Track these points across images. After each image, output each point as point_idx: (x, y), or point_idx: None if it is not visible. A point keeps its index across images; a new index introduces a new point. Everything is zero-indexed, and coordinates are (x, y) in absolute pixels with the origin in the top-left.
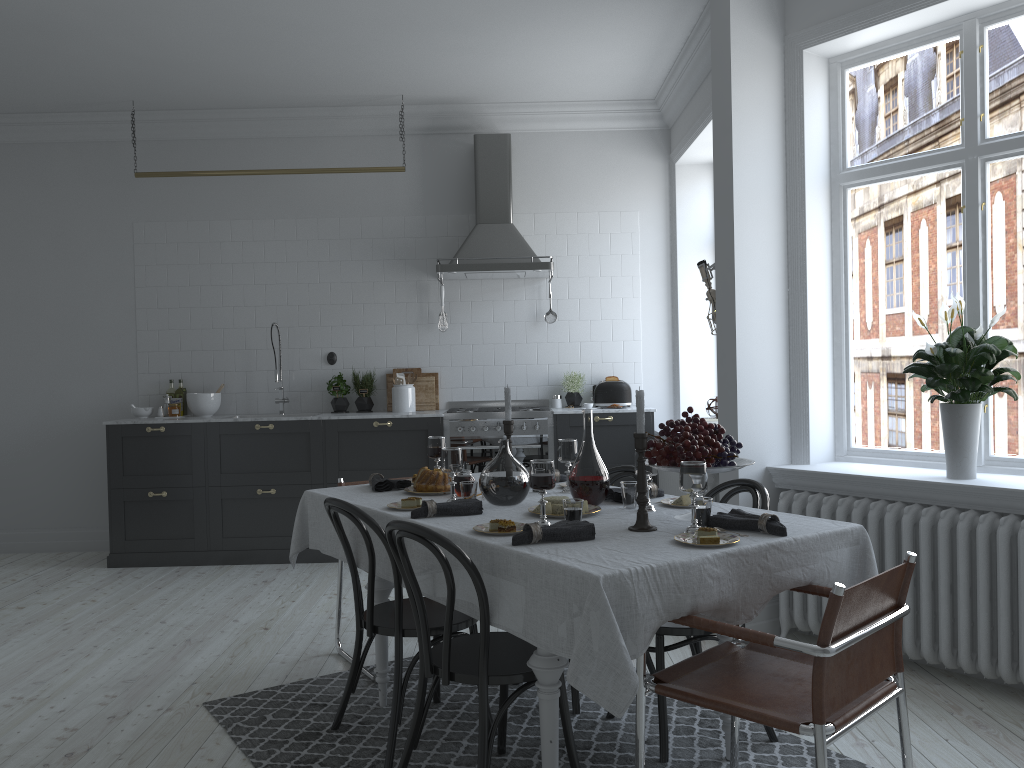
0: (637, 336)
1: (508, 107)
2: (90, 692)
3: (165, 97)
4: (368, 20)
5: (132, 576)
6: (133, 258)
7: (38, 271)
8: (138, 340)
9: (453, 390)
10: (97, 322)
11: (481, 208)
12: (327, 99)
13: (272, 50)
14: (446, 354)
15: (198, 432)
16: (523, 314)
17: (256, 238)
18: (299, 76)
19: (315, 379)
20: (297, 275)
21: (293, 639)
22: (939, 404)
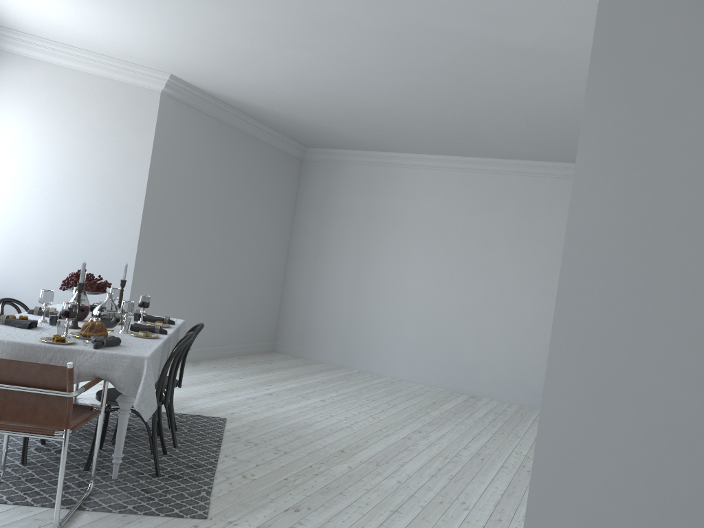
0: None
1: None
2: None
3: None
4: None
5: None
6: None
7: None
8: None
9: None
10: None
11: None
12: None
13: None
14: None
15: None
16: None
17: None
18: None
19: None
20: None
21: None
22: None
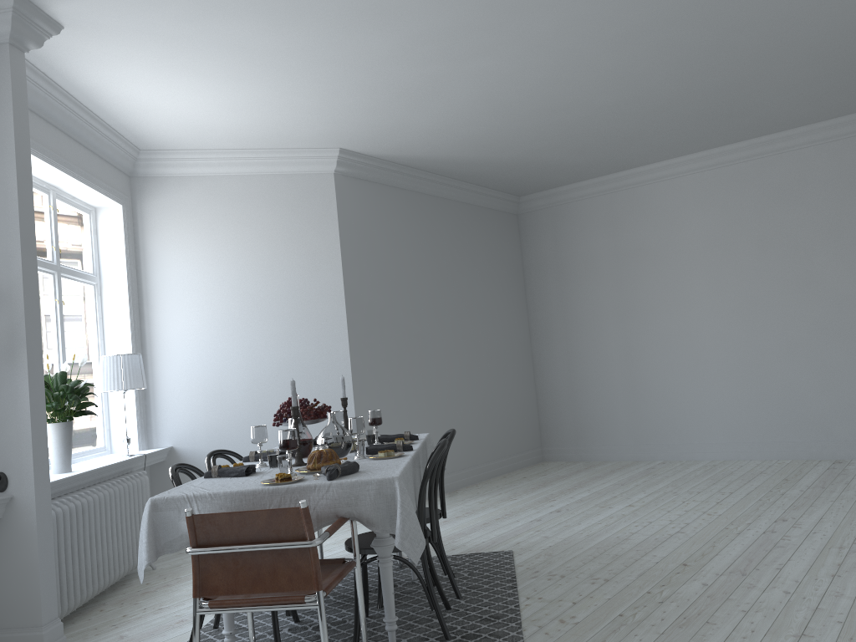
0: None
1: None
2: None
3: None
4: None
5: None
6: None
7: None
8: None
9: None
10: None
11: None
12: None
13: None
14: None
15: None
16: None
17: None
18: None
19: None
20: None
21: None
22: (61, 423)
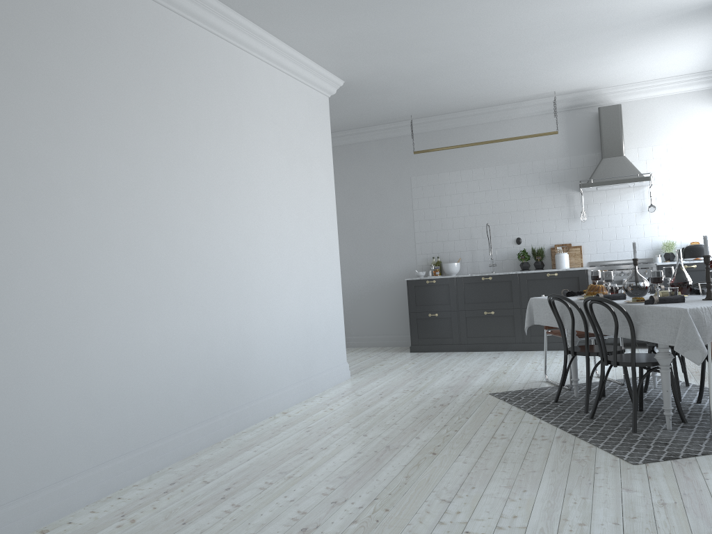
0: (711, 216)
1: (618, 88)
2: (436, 389)
3: (427, 111)
4: (541, 61)
5: (424, 355)
6: (411, 195)
7: (366, 206)
8: (415, 237)
9: (591, 255)
10: (395, 229)
11: (604, 149)
12: (511, 99)
13: (487, 82)
14: (586, 234)
15: (452, 282)
16: (633, 208)
17: (474, 179)
18: (498, 91)
19: (509, 253)
20: (497, 196)
21: (520, 376)
22: None
